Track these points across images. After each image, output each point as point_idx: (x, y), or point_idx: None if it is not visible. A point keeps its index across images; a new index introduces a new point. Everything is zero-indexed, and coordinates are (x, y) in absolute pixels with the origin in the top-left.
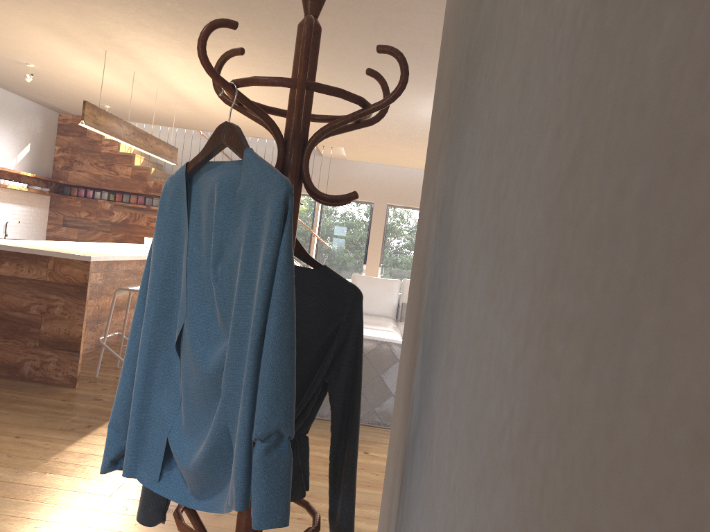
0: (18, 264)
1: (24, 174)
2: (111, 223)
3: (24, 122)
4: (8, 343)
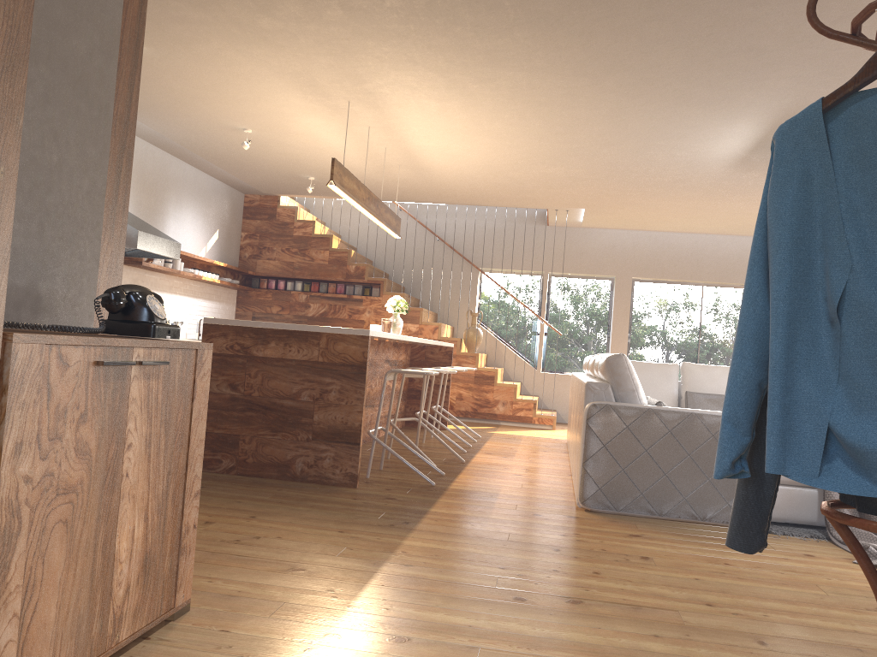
0: (285, 343)
1: (217, 264)
2: (307, 317)
3: (213, 205)
4: (277, 437)
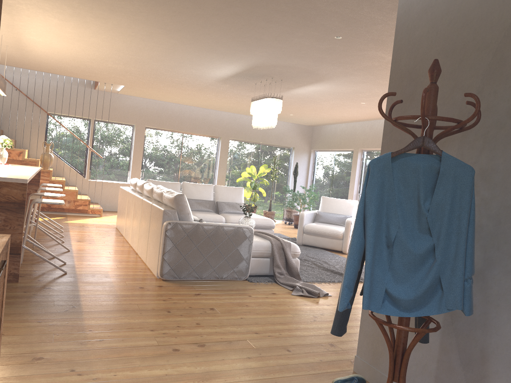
0: None
1: None
2: None
3: None
4: None
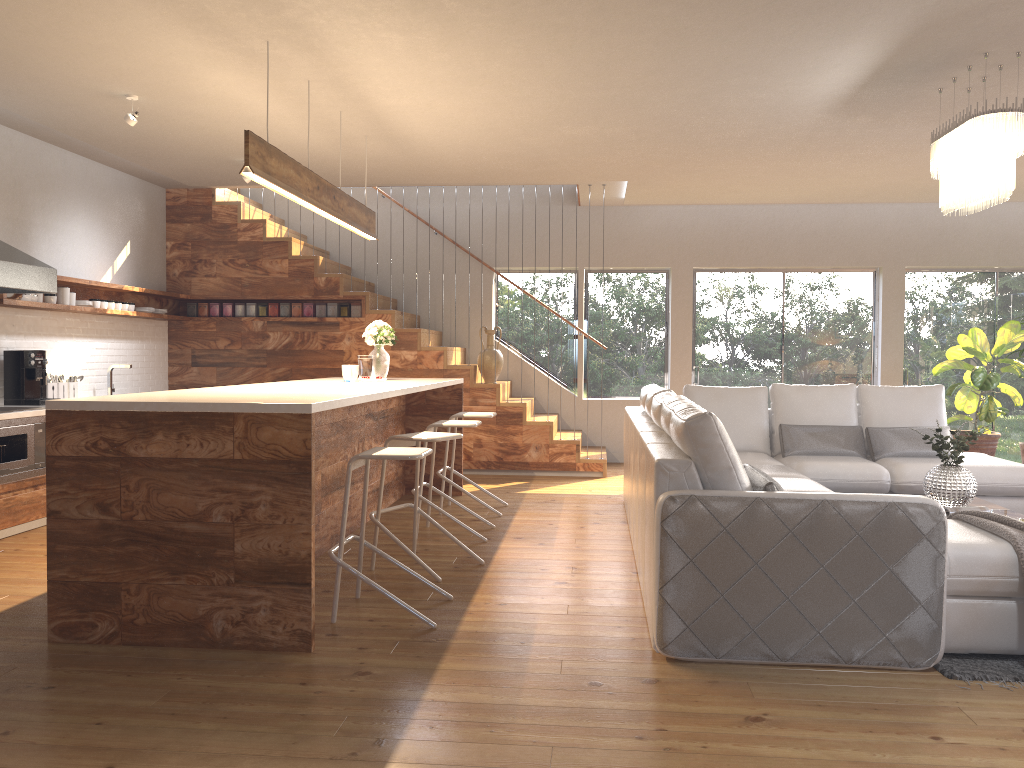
0: (180, 434)
1: (129, 290)
2: (266, 352)
3: (118, 208)
4: (179, 582)
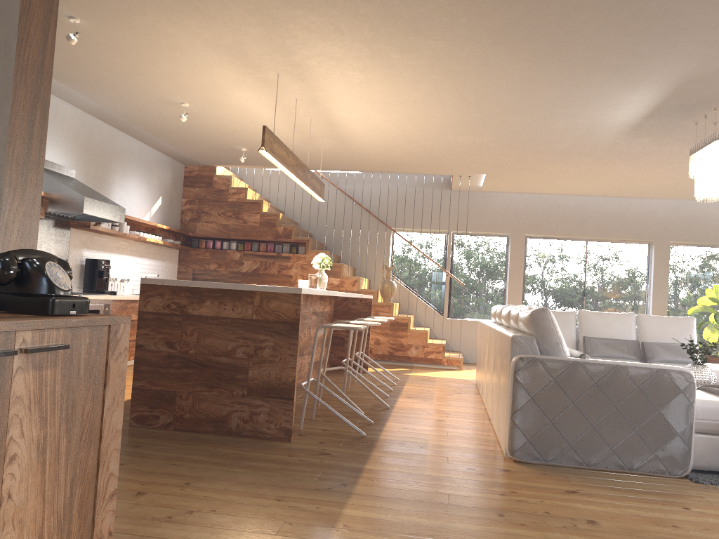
0: (220, 302)
1: (160, 227)
2: (241, 273)
3: (156, 175)
4: (213, 393)
